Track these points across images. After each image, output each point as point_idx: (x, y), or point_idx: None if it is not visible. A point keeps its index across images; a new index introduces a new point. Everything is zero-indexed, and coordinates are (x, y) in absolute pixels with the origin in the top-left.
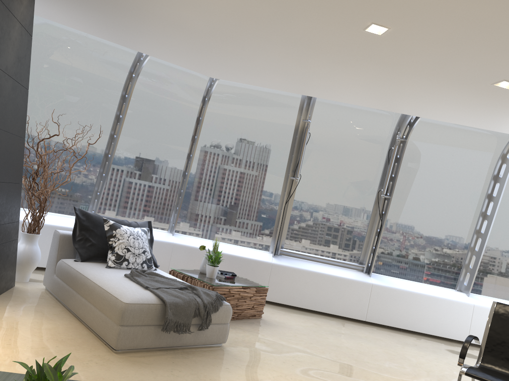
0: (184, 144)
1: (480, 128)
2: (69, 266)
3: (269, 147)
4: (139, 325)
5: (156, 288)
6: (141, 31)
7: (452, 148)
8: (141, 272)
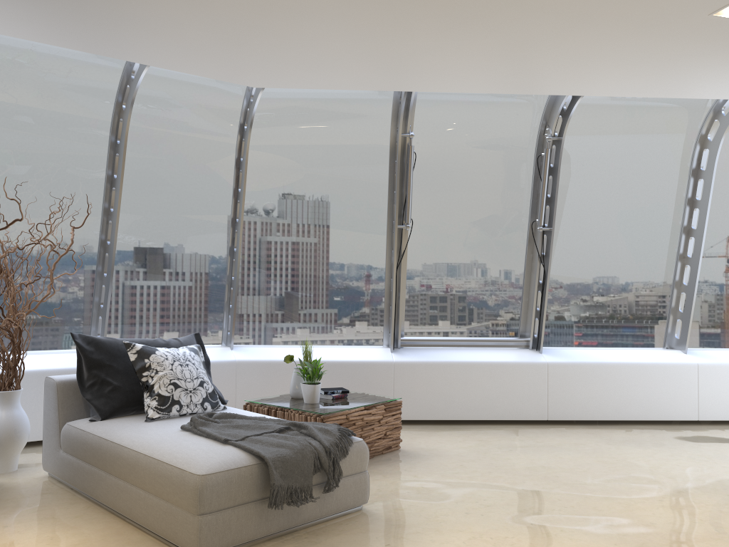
0: (223, 204)
1: (676, 97)
2: (84, 431)
3: (356, 185)
4: (231, 507)
5: (241, 439)
6: (131, 21)
7: (627, 139)
8: (207, 416)
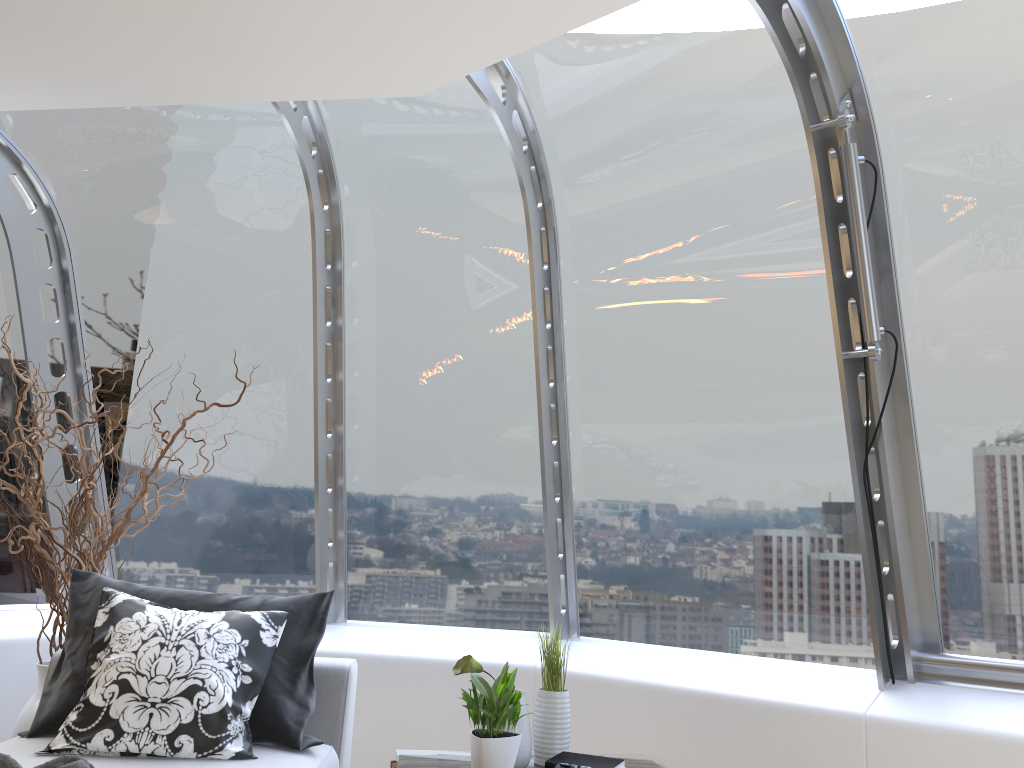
0: (528, 358)
1: None
2: None
3: (765, 277)
4: None
5: None
6: (55, 5)
7: None
8: (58, 765)
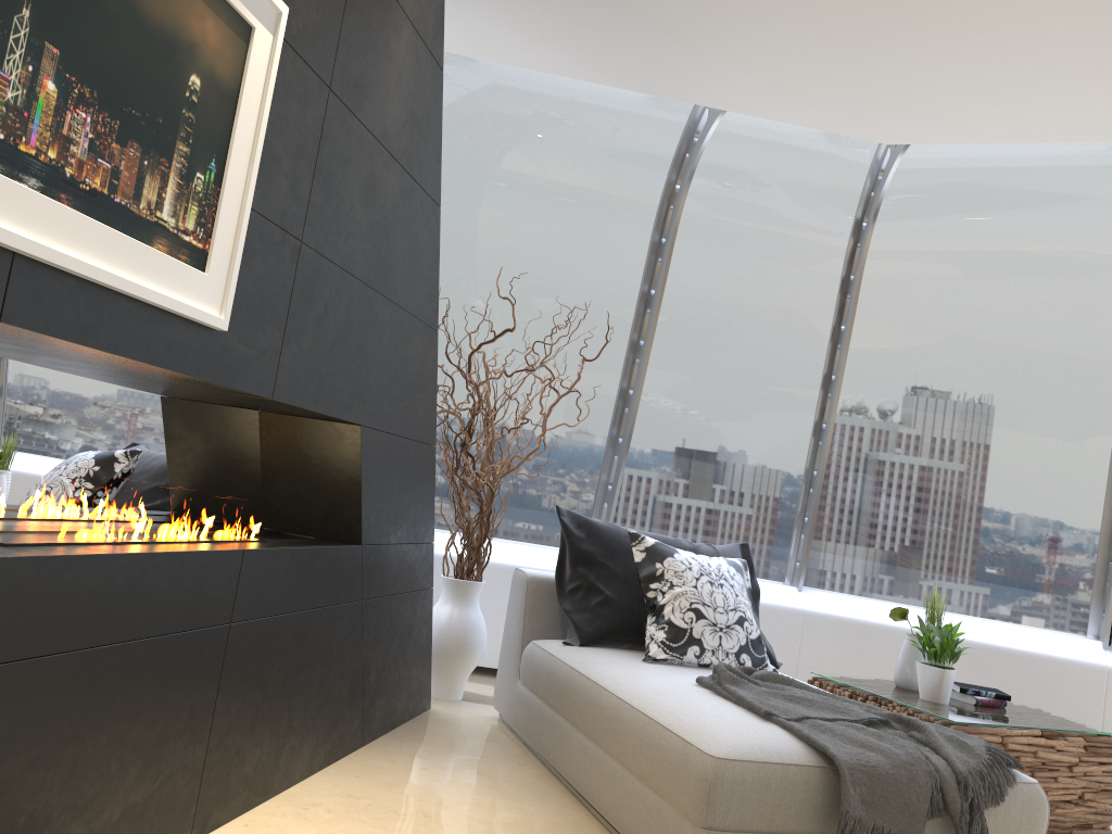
0: (813, 351)
1: None
2: (552, 656)
3: (1060, 330)
4: (761, 832)
5: (795, 719)
6: (700, 26)
7: None
8: (742, 673)
